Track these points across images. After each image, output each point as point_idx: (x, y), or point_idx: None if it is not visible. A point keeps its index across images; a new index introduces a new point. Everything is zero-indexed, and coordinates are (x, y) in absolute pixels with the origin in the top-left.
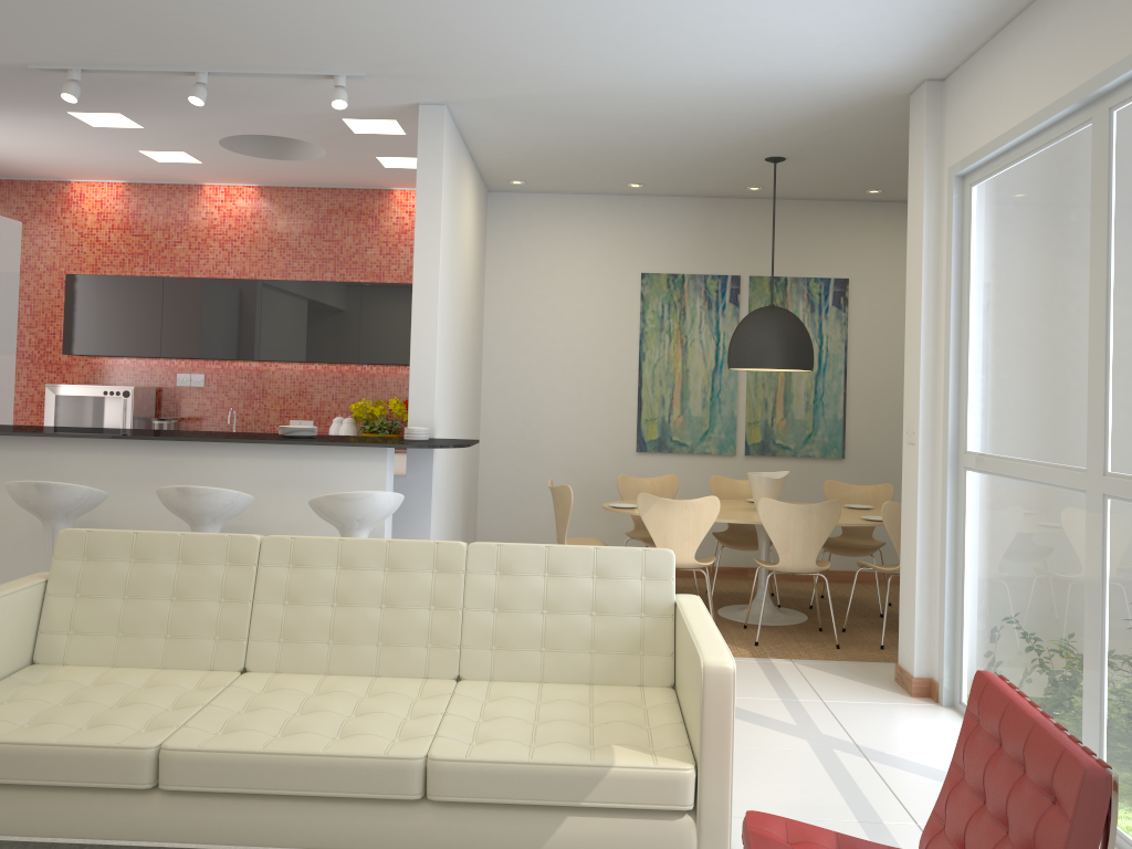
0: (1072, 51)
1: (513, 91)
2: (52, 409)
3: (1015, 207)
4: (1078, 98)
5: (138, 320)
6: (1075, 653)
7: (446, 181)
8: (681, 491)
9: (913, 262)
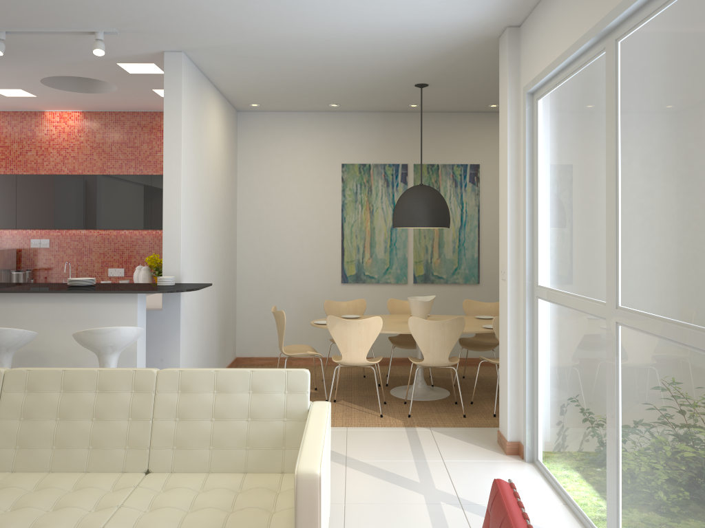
0: None
1: (225, 40)
2: None
3: (562, 114)
4: (595, 33)
5: (0, 204)
6: (601, 435)
7: (186, 105)
8: (372, 308)
9: (503, 154)
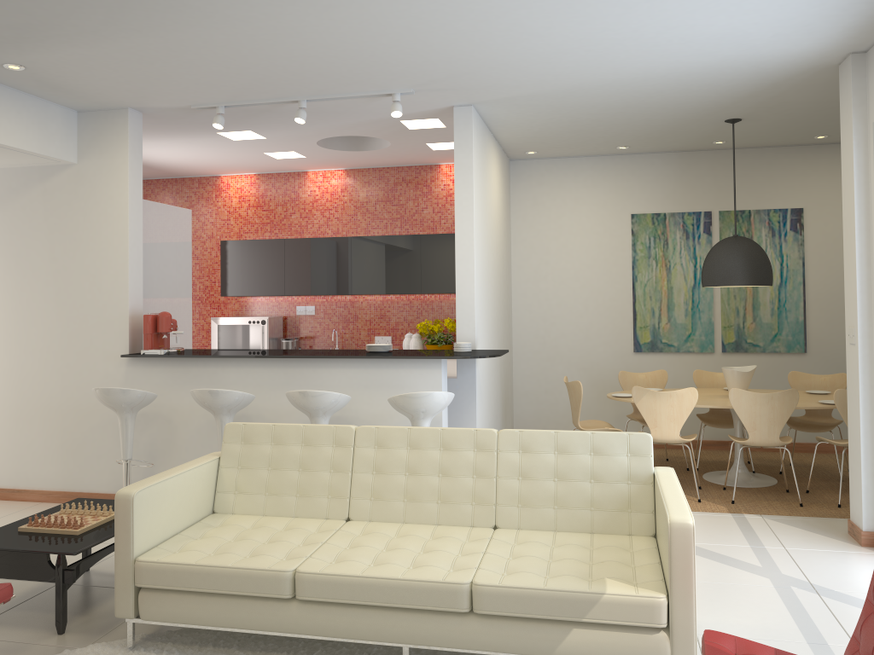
0: None
1: (521, 91)
2: (216, 334)
3: None
4: None
5: (269, 270)
6: None
7: (475, 161)
8: (671, 381)
9: (847, 199)
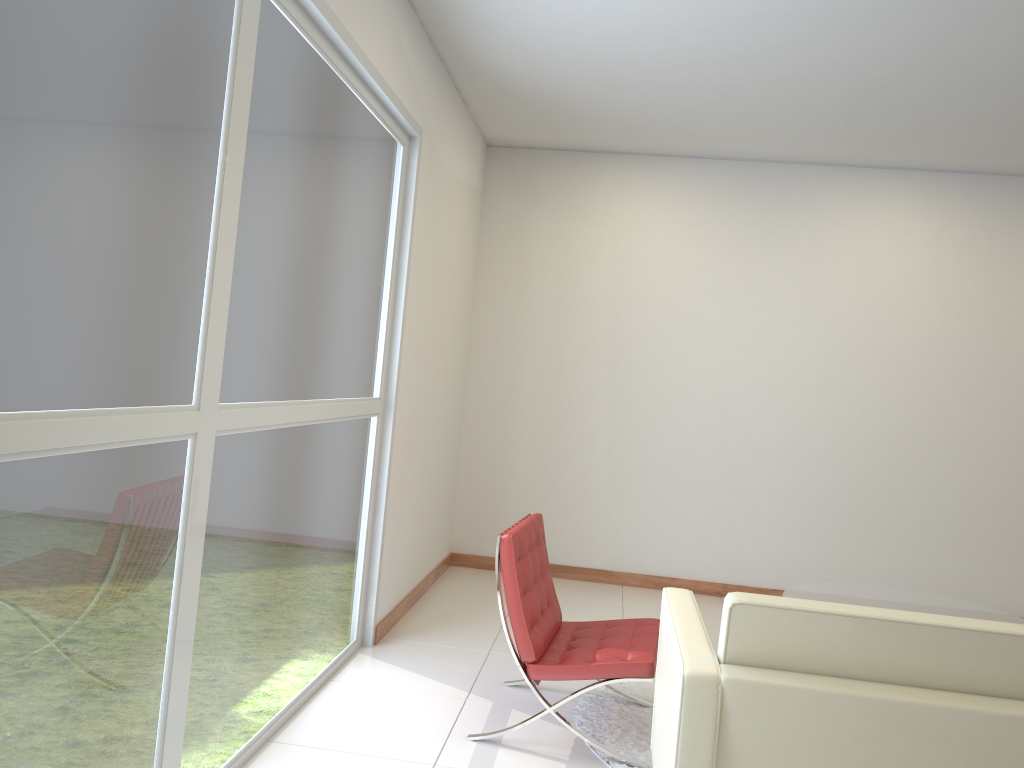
0: None
1: None
2: None
3: None
4: None
5: None
6: (154, 660)
7: None
8: None
9: None
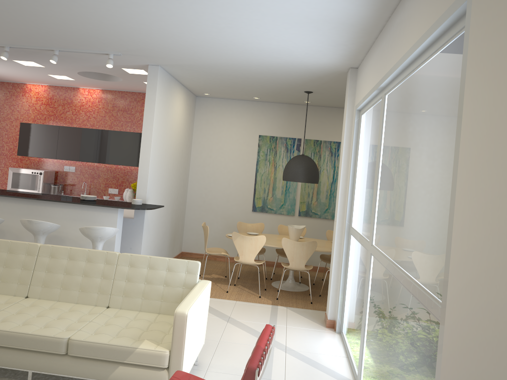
0: (377, 68)
1: (183, 62)
2: (11, 178)
3: (368, 127)
4: (376, 88)
5: (48, 143)
6: (362, 317)
7: (158, 97)
8: (270, 229)
9: (342, 144)
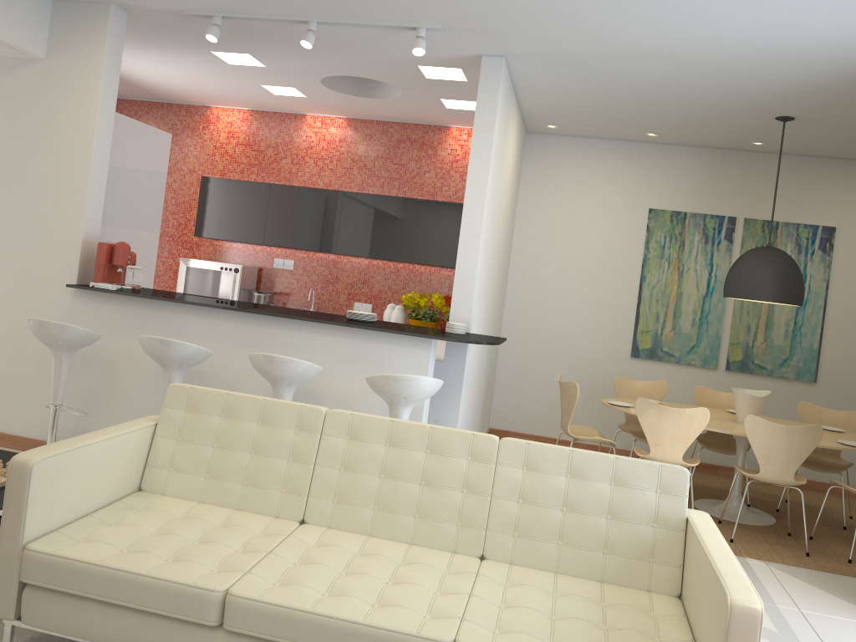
0: None
1: (563, 46)
2: (183, 277)
3: None
4: None
5: (250, 215)
6: None
7: (498, 121)
8: (666, 394)
9: None
